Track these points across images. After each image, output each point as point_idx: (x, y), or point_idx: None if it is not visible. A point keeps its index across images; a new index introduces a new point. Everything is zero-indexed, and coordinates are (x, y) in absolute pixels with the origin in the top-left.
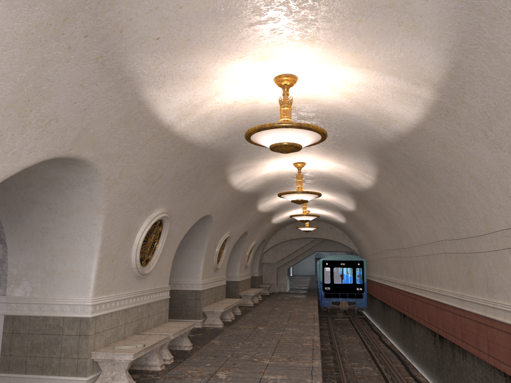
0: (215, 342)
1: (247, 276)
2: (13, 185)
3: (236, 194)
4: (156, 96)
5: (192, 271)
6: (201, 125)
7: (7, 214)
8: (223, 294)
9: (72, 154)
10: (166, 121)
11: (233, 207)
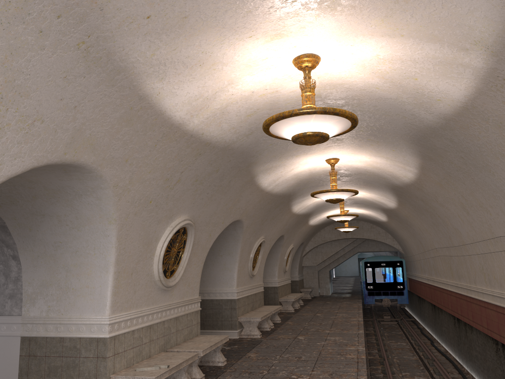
0: (251, 355)
1: (286, 280)
2: (19, 198)
3: (267, 197)
4: (160, 89)
5: (226, 279)
6: (217, 121)
7: (18, 229)
8: (261, 302)
9: (68, 160)
10: (176, 119)
11: (265, 210)
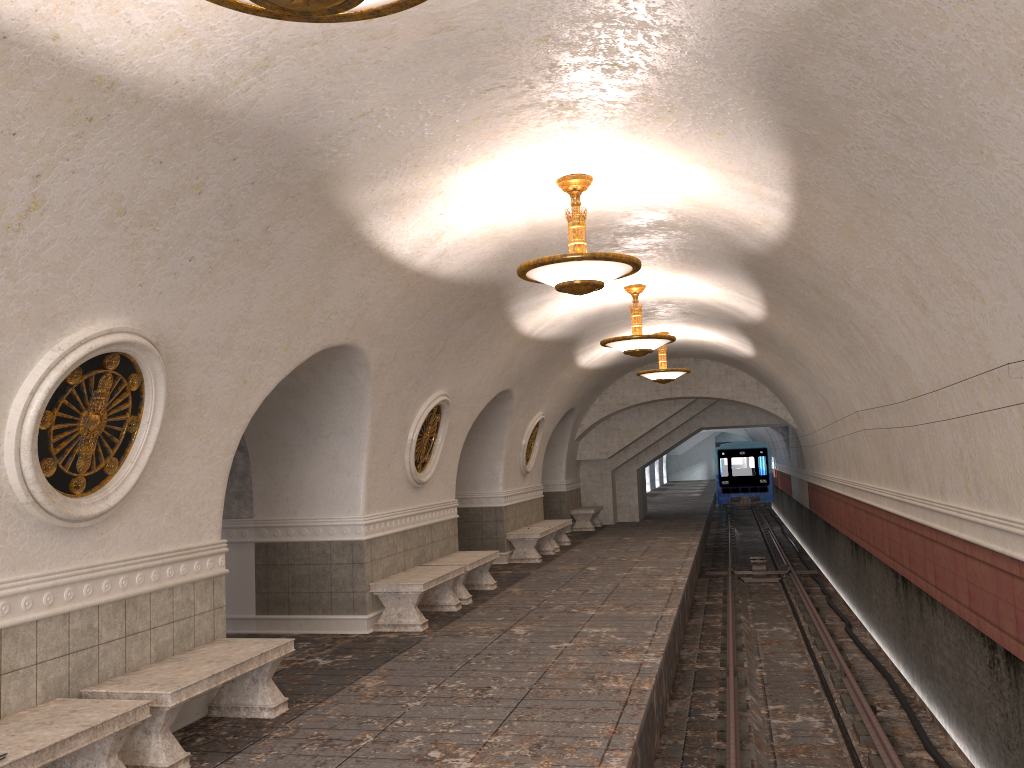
0: (367, 684)
1: (530, 492)
2: None
3: (423, 287)
4: None
5: (339, 492)
6: None
7: None
8: (451, 543)
9: None
10: None
11: (432, 325)
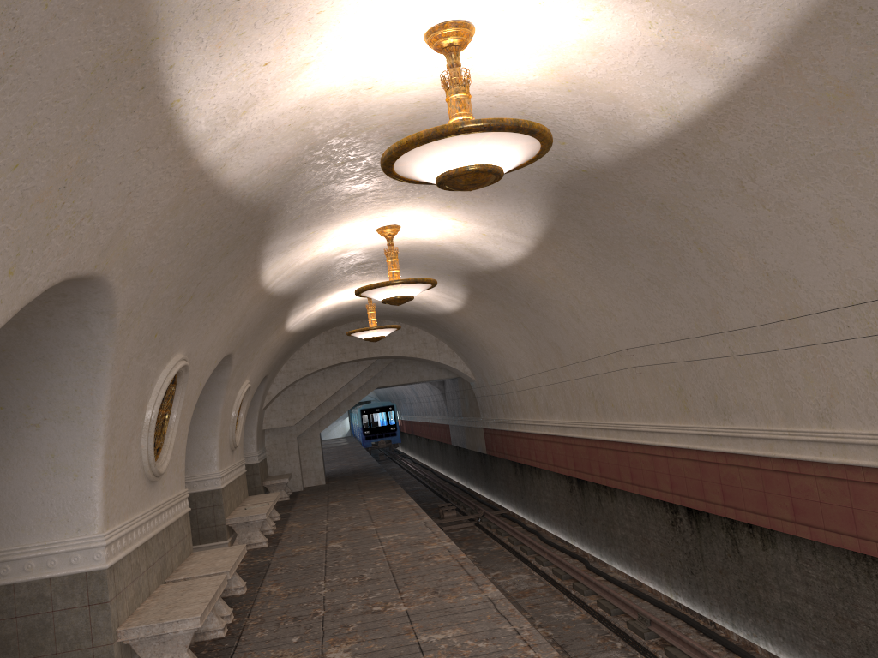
0: None
1: (238, 469)
2: None
3: (200, 196)
4: None
5: (62, 504)
6: None
7: None
8: (187, 544)
9: None
10: None
11: (191, 260)
